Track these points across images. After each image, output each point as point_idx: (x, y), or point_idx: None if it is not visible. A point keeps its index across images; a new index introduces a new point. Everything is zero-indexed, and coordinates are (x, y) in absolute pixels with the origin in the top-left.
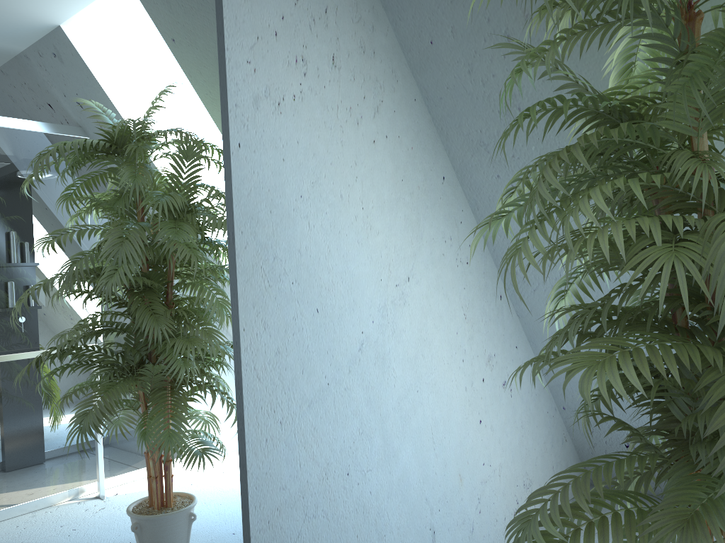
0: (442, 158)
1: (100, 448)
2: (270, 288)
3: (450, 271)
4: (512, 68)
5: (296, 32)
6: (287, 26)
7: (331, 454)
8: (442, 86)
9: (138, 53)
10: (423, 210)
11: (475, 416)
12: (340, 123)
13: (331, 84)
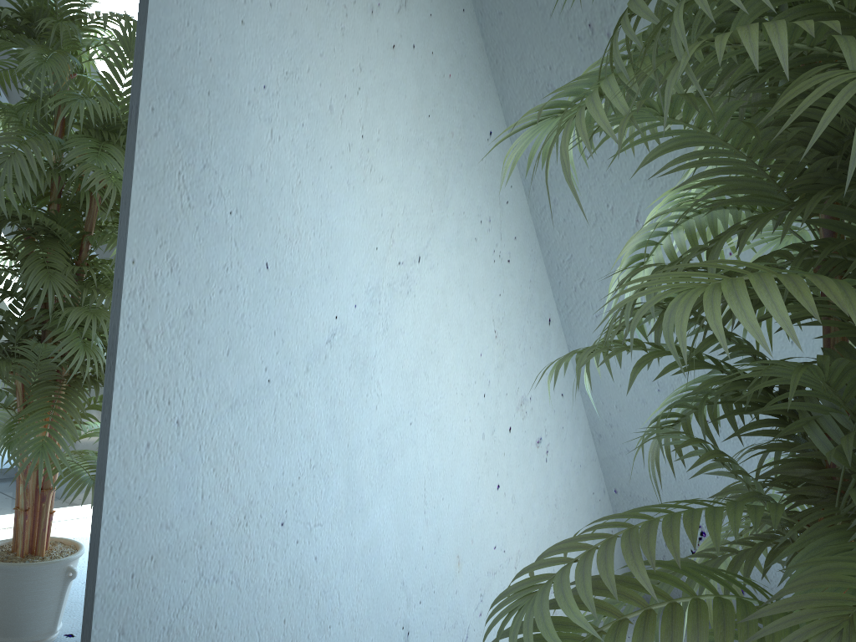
0: (493, 106)
1: None
2: (190, 209)
3: (483, 265)
4: None
5: None
6: None
7: (259, 488)
8: None
9: None
10: (455, 168)
11: (492, 477)
12: (344, 1)
13: None
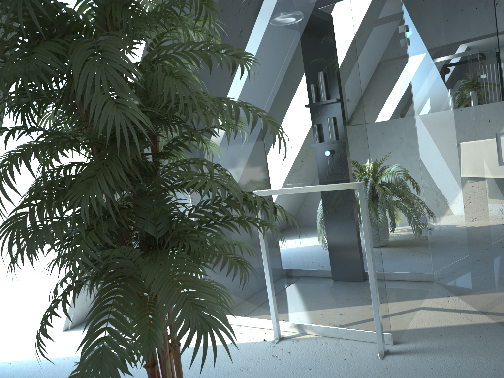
0: None
1: None
2: None
3: None
4: None
5: None
6: None
7: None
8: None
9: None
10: None
11: None
12: None
13: None
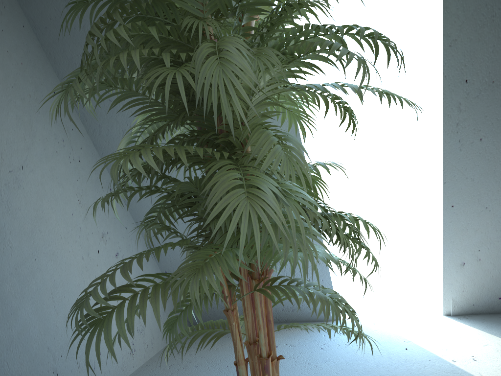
0: (53, 77)
1: None
2: None
3: (64, 165)
4: (98, 5)
5: None
6: None
7: None
8: (46, 17)
9: None
10: (35, 114)
11: (92, 279)
12: None
13: None
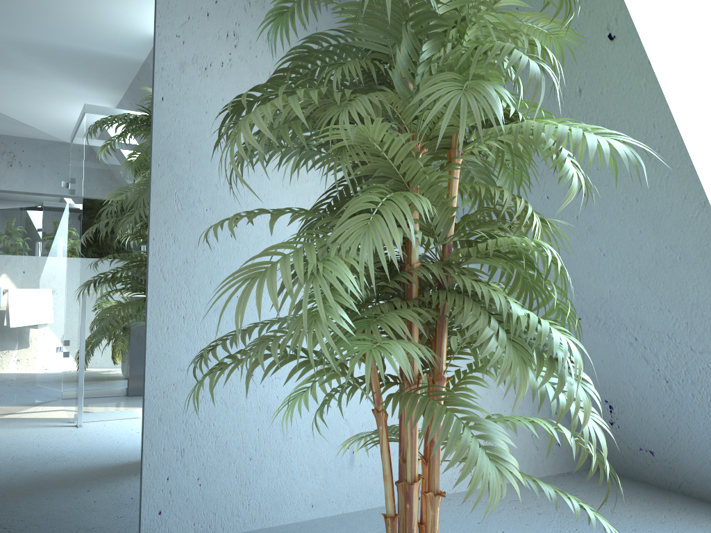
0: None
1: (20, 302)
2: (182, 210)
3: None
4: None
5: (229, 13)
6: (220, 8)
7: None
8: None
9: (79, 30)
10: None
11: None
12: None
13: (264, 54)
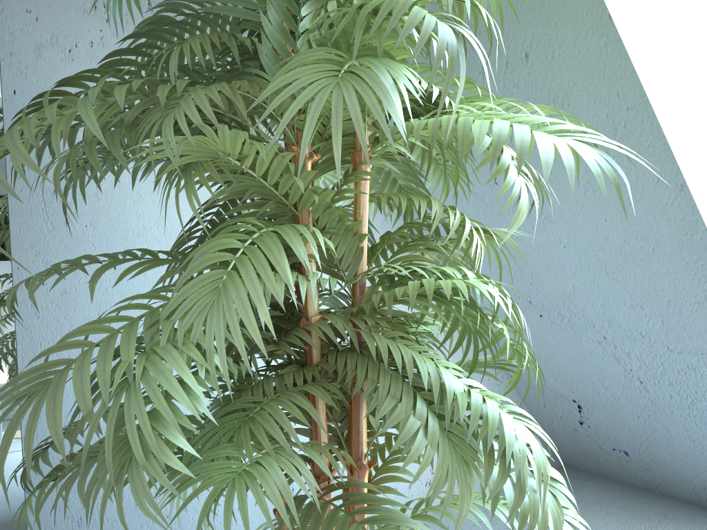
0: None
1: None
2: (54, 230)
3: None
4: None
5: None
6: None
7: None
8: None
9: None
10: None
11: None
12: None
13: None
